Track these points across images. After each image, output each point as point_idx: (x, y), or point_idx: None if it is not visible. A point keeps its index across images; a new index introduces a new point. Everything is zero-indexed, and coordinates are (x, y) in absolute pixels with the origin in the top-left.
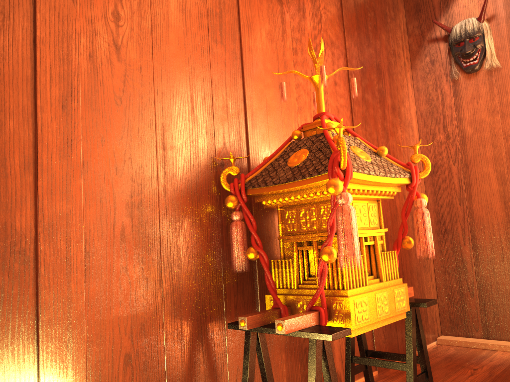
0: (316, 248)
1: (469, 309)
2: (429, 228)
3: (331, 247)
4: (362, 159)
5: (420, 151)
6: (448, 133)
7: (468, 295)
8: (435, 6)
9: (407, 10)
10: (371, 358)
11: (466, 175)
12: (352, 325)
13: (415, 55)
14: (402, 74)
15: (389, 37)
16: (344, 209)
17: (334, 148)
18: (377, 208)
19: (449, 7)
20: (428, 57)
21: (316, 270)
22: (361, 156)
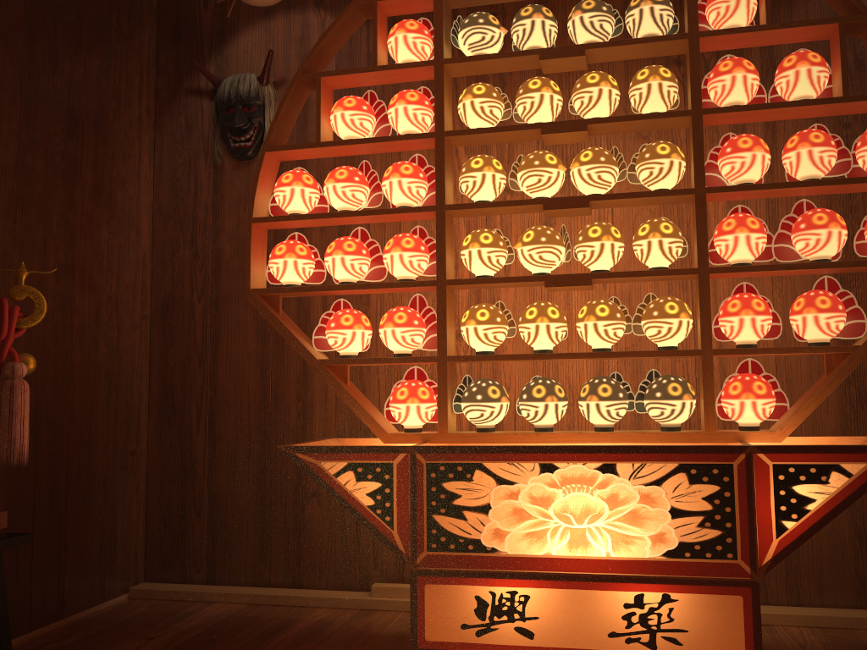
0: None
1: (192, 537)
2: (22, 414)
3: None
4: None
5: (150, 272)
6: (198, 249)
7: (193, 514)
8: (204, 37)
9: (161, 29)
10: None
11: (215, 321)
12: None
13: (163, 108)
14: (130, 135)
15: (111, 66)
16: None
17: None
18: None
19: (226, 46)
20: (184, 117)
21: None
22: None
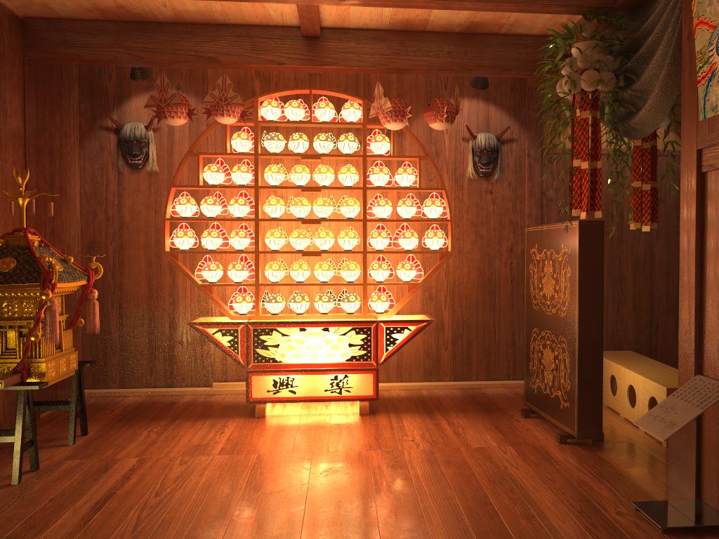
0: (18, 331)
1: (111, 366)
2: (98, 313)
3: (38, 332)
4: (58, 269)
5: (80, 227)
6: (109, 216)
7: (111, 354)
8: (109, 98)
9: (81, 89)
10: (41, 405)
11: (121, 255)
12: (46, 379)
13: (85, 135)
14: (71, 154)
15: (63, 118)
16: (52, 309)
17: (44, 266)
18: (61, 299)
19: (123, 104)
20: (98, 142)
21: (17, 345)
22: (57, 267)
